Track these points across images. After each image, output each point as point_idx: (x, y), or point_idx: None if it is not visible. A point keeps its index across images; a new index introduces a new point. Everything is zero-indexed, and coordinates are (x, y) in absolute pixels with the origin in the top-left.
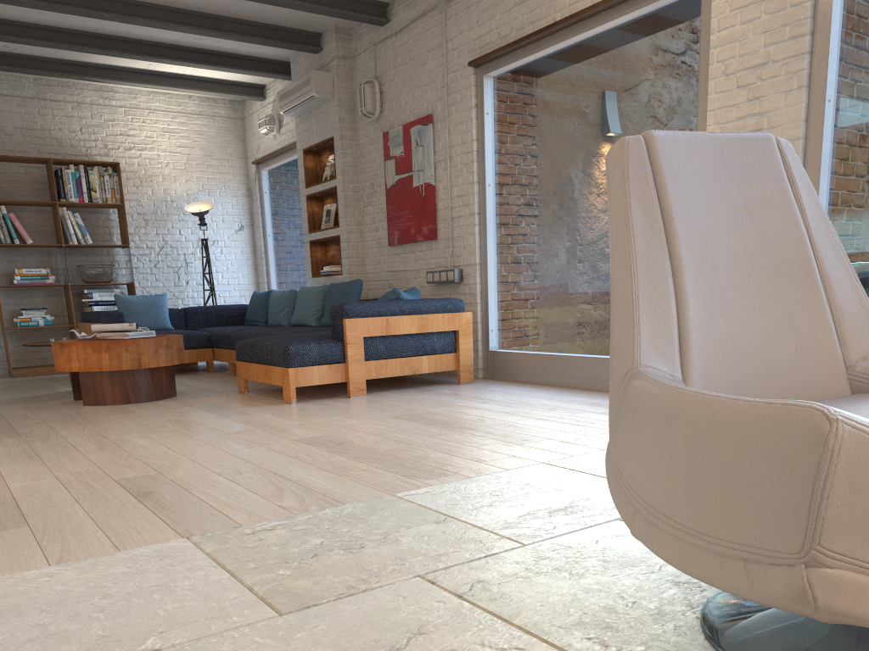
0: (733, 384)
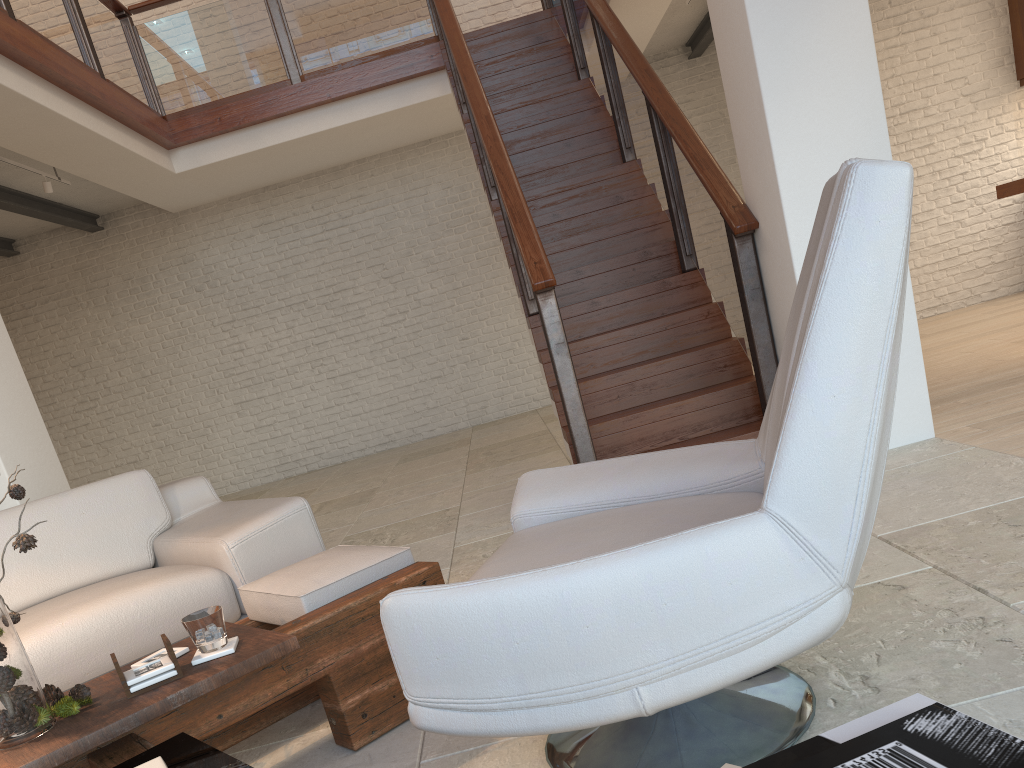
0: None
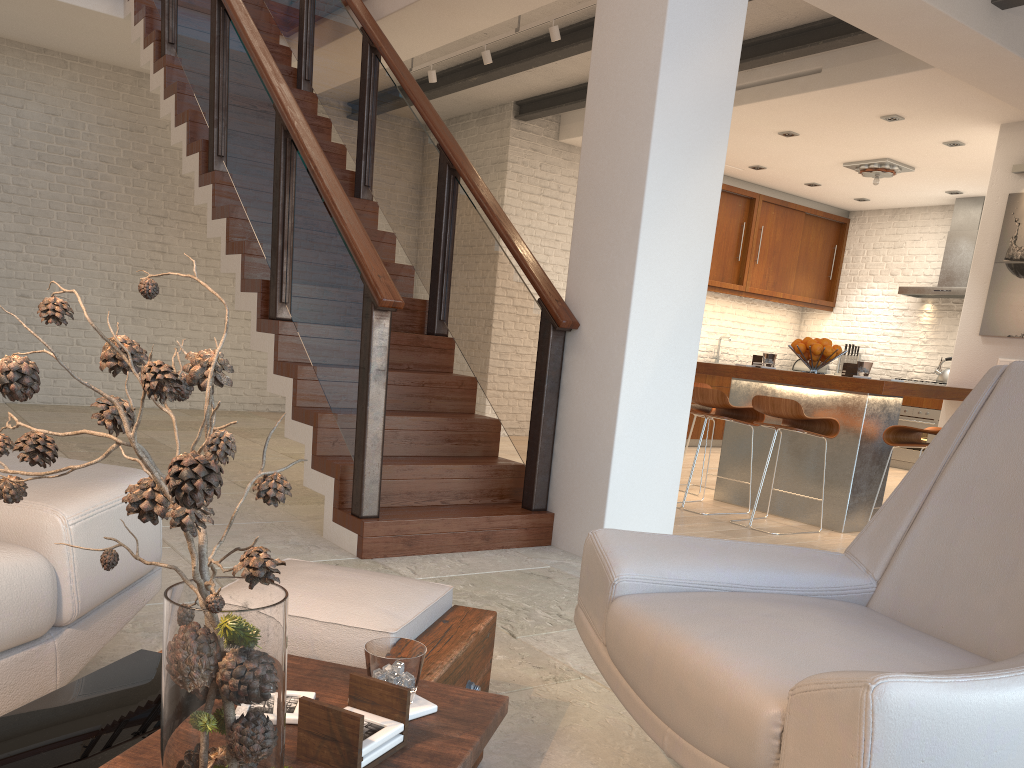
0: (924, 604)
